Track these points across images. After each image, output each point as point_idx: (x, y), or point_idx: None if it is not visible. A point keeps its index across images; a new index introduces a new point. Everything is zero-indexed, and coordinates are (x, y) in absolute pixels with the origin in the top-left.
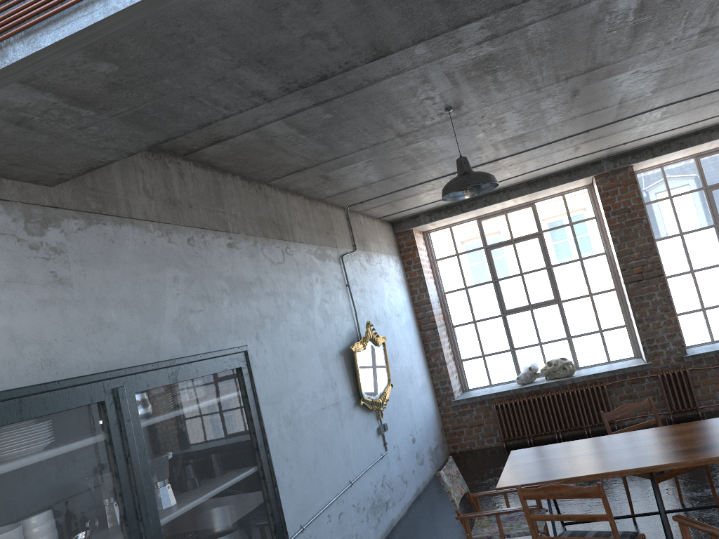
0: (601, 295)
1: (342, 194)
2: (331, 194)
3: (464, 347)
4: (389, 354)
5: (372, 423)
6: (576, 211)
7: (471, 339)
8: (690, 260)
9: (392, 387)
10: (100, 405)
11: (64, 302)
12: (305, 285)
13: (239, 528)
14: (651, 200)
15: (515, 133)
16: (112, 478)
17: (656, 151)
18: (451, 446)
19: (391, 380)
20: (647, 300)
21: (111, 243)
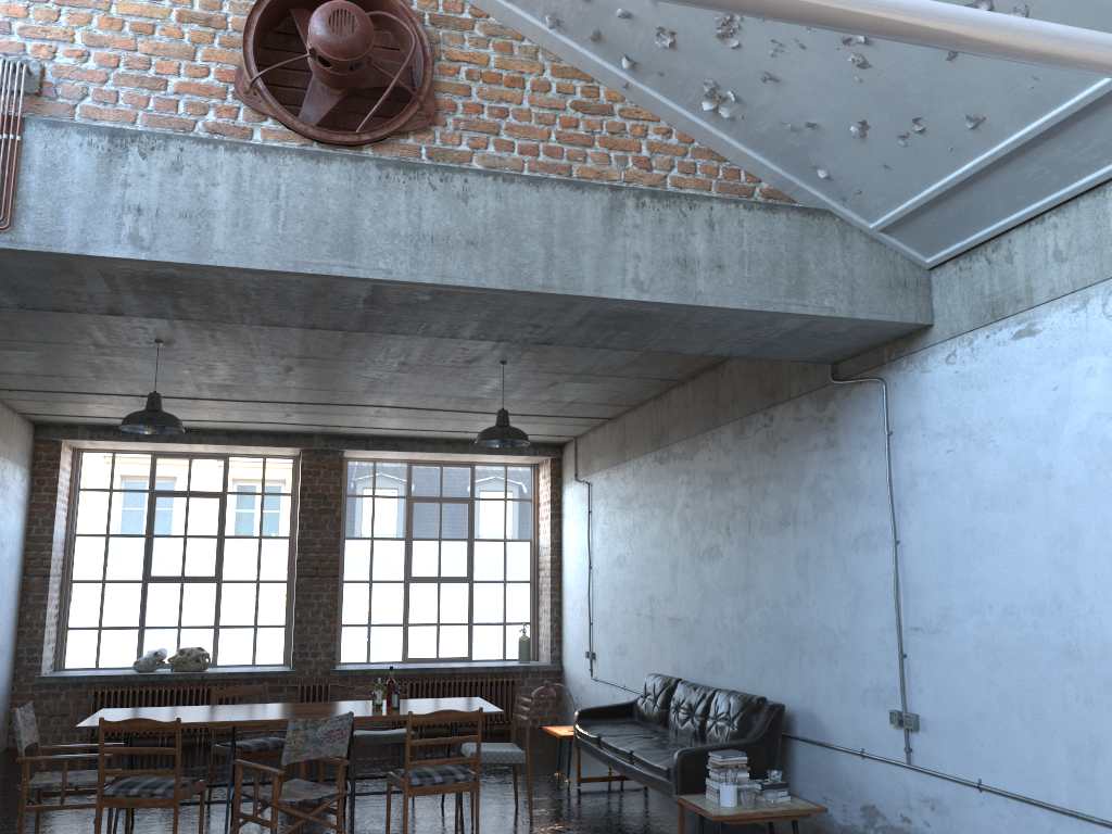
0: (270, 584)
1: None
2: None
3: (78, 612)
4: None
5: None
6: (273, 481)
7: (91, 603)
8: (373, 568)
9: None
10: None
11: None
12: None
13: None
14: (354, 493)
15: (224, 382)
16: None
17: (371, 445)
18: (12, 738)
19: None
20: (314, 599)
21: None
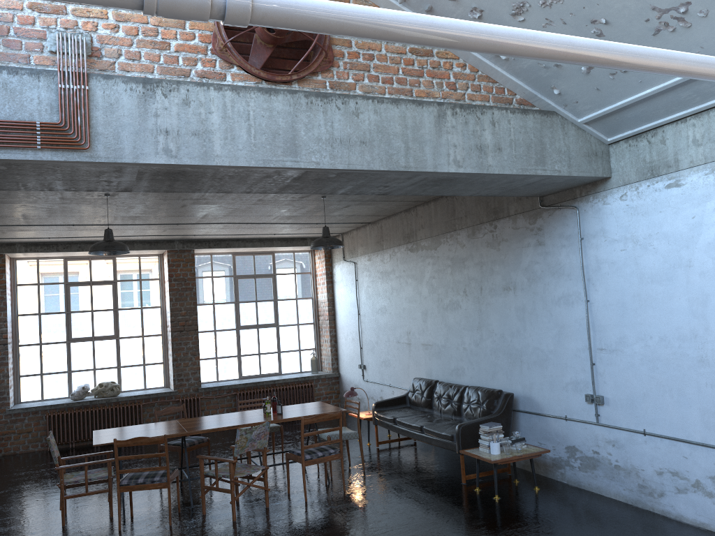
0: (151, 337)
1: None
2: None
3: (25, 365)
4: None
5: None
6: (146, 271)
7: (34, 358)
8: (216, 322)
9: None
10: None
11: None
12: None
13: None
14: (200, 276)
15: (134, 214)
16: None
17: (212, 245)
18: None
19: None
20: (183, 345)
21: None
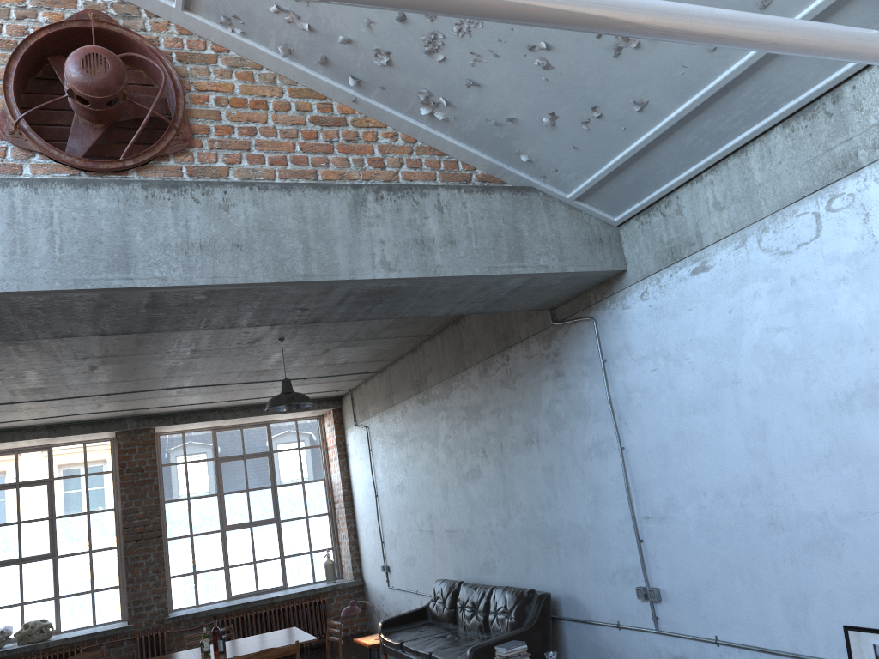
0: (102, 552)
1: None
2: None
3: None
4: None
5: None
6: (94, 462)
7: None
8: (192, 524)
9: None
10: None
11: None
12: None
13: None
14: (168, 462)
15: (35, 386)
16: None
17: (178, 419)
18: None
19: None
20: (142, 559)
21: None
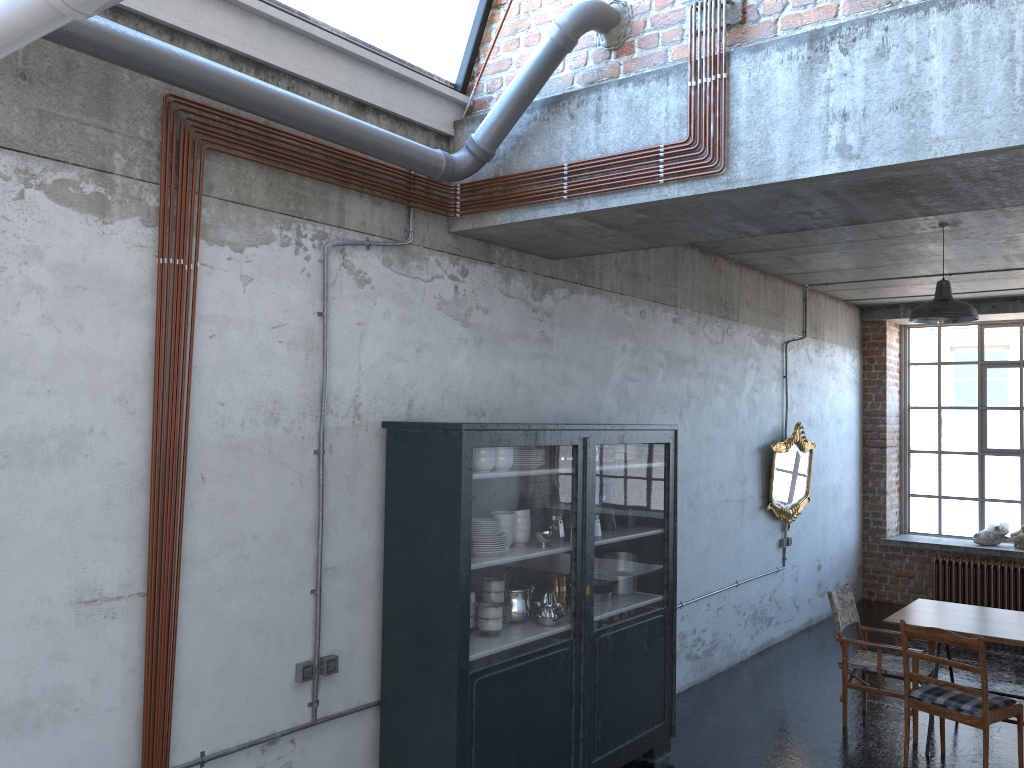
0: None
1: (804, 274)
2: (791, 272)
3: (917, 480)
4: (814, 464)
5: (775, 532)
6: None
7: (929, 472)
8: None
9: (809, 501)
10: (574, 447)
11: (546, 357)
12: (738, 370)
13: (641, 571)
14: None
15: None
16: (572, 500)
17: None
18: (866, 590)
19: (809, 494)
20: None
21: (583, 310)
